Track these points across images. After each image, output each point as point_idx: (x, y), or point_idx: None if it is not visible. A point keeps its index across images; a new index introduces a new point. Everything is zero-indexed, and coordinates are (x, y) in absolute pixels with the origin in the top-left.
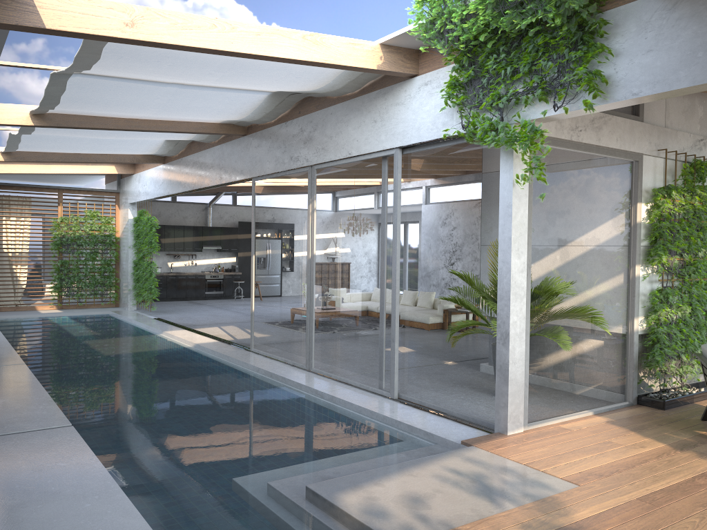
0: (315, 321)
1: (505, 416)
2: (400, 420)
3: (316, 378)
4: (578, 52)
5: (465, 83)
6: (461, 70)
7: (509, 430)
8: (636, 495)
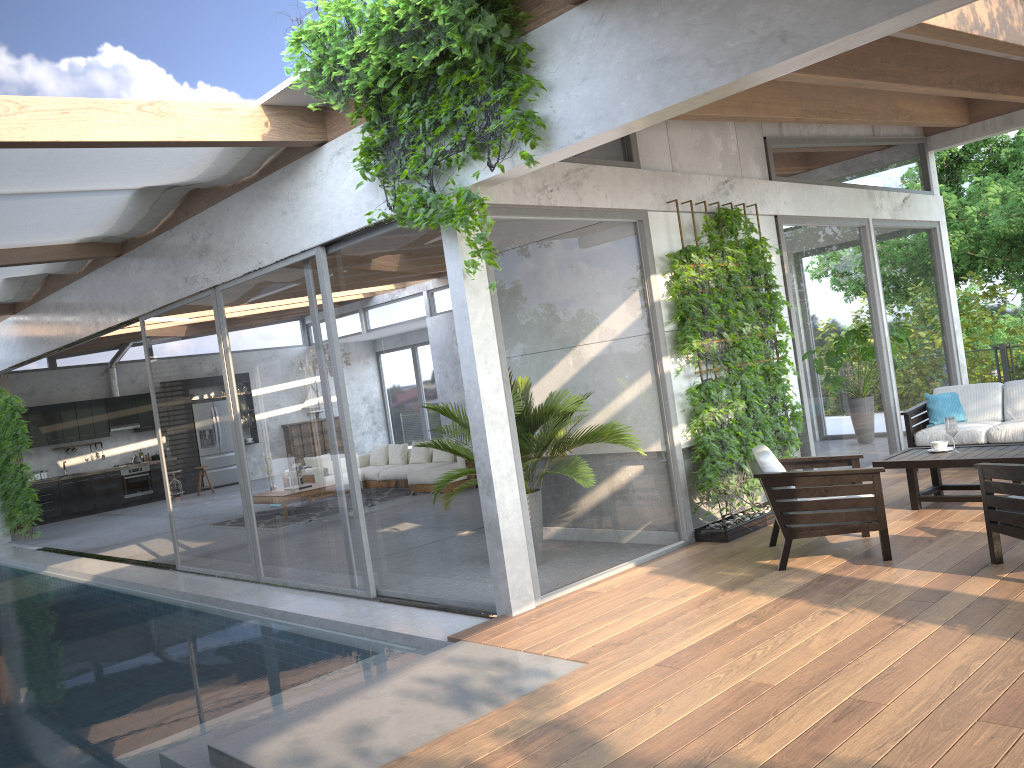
0: (256, 509)
1: (505, 591)
2: (372, 626)
3: (266, 591)
4: (502, 89)
5: (383, 147)
6: (376, 129)
7: (515, 608)
8: (656, 660)
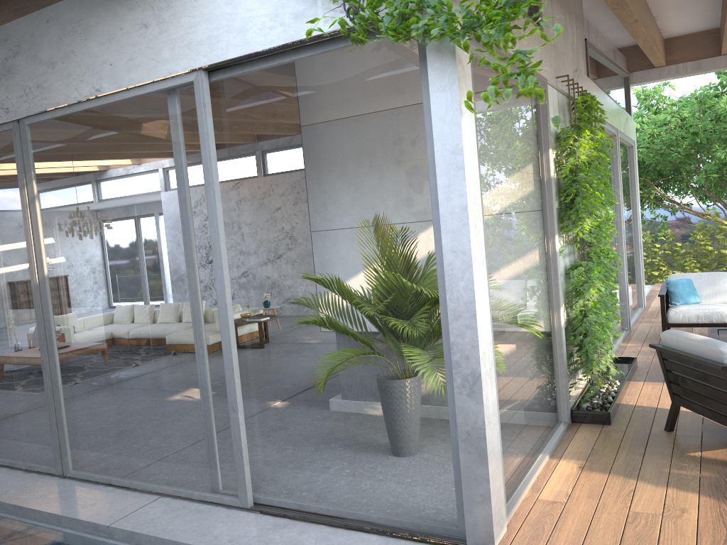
0: (65, 392)
1: (486, 517)
2: None
3: (84, 492)
4: None
5: None
6: None
7: (496, 538)
8: None
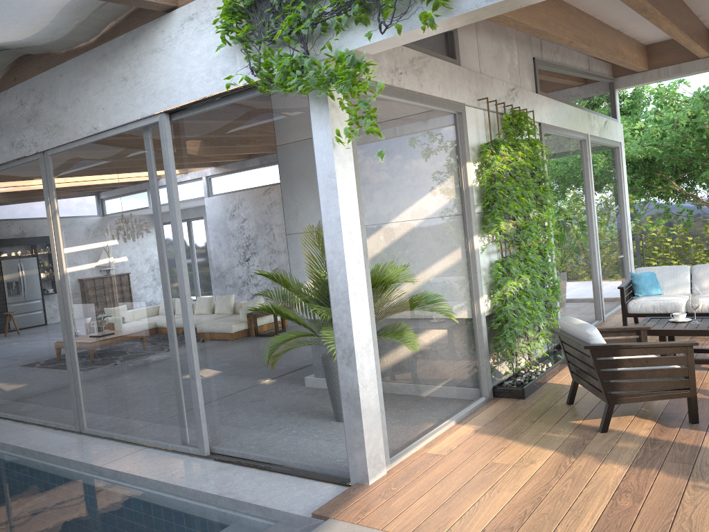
0: (80, 365)
1: (362, 460)
2: (218, 494)
3: (91, 443)
4: None
5: (248, 9)
6: None
7: (371, 477)
8: None
